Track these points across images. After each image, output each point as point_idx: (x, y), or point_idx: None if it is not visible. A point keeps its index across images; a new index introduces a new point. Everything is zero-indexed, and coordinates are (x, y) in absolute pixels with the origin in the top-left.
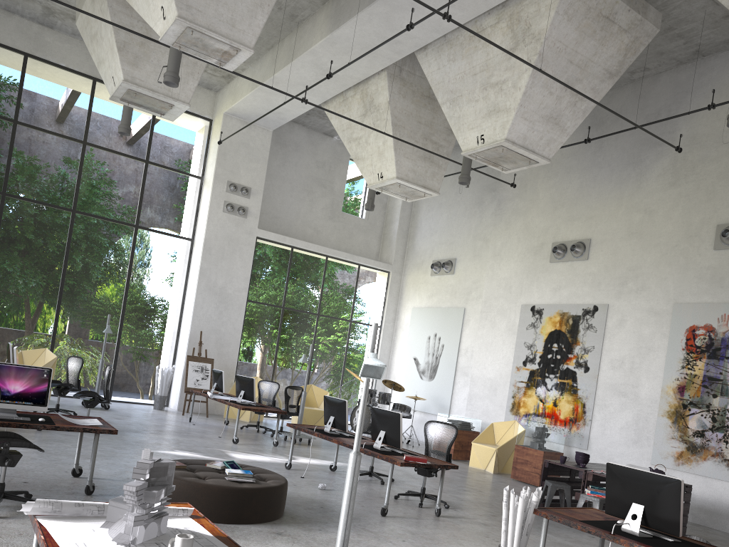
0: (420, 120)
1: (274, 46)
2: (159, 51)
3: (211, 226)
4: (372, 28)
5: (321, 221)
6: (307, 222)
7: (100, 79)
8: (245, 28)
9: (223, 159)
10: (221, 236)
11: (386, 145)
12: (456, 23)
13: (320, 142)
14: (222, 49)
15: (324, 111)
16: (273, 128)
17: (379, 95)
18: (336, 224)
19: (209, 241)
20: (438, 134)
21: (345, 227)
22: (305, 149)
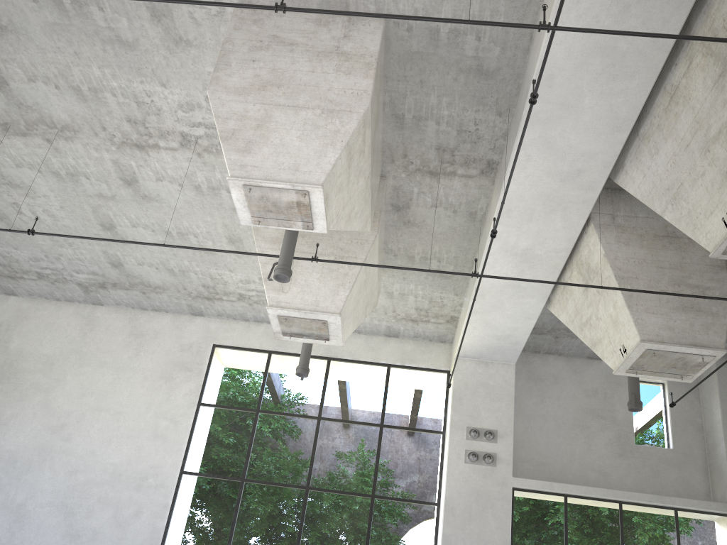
0: (661, 264)
1: (474, 261)
2: (306, 272)
3: (452, 481)
4: (538, 167)
5: (607, 460)
6: (586, 464)
7: (333, 357)
8: (311, 169)
9: (458, 404)
10: (466, 492)
11: (617, 307)
12: (563, 28)
13: (585, 367)
14: (292, 201)
15: (551, 312)
16: (513, 360)
17: (592, 254)
18: (630, 461)
19: (451, 499)
20: (698, 275)
21: (645, 463)
22: (566, 379)
